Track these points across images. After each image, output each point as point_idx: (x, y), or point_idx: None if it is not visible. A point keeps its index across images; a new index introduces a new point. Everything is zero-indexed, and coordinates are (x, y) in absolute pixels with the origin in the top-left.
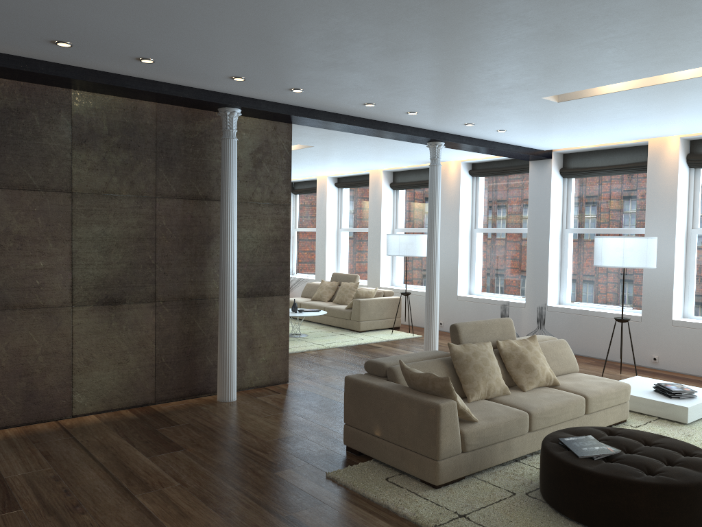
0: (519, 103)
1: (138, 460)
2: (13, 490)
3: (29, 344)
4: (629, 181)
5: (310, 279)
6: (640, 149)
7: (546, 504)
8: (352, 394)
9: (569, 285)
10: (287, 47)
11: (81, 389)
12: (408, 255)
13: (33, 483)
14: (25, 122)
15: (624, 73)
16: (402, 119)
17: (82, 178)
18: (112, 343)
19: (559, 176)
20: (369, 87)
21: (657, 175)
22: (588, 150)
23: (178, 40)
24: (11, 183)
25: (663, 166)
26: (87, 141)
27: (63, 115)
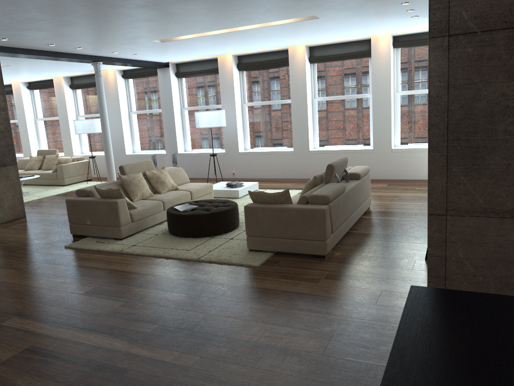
0: (140, 43)
1: None
2: None
3: None
4: (212, 79)
5: (20, 157)
6: (215, 61)
7: (171, 234)
8: (71, 207)
9: (189, 140)
10: (1, 23)
11: None
12: (90, 132)
13: None
14: None
15: (187, 32)
16: (73, 51)
17: None
18: None
19: (175, 77)
20: (51, 37)
21: (224, 75)
22: (189, 61)
23: None
24: None
25: (226, 70)
26: None
27: None
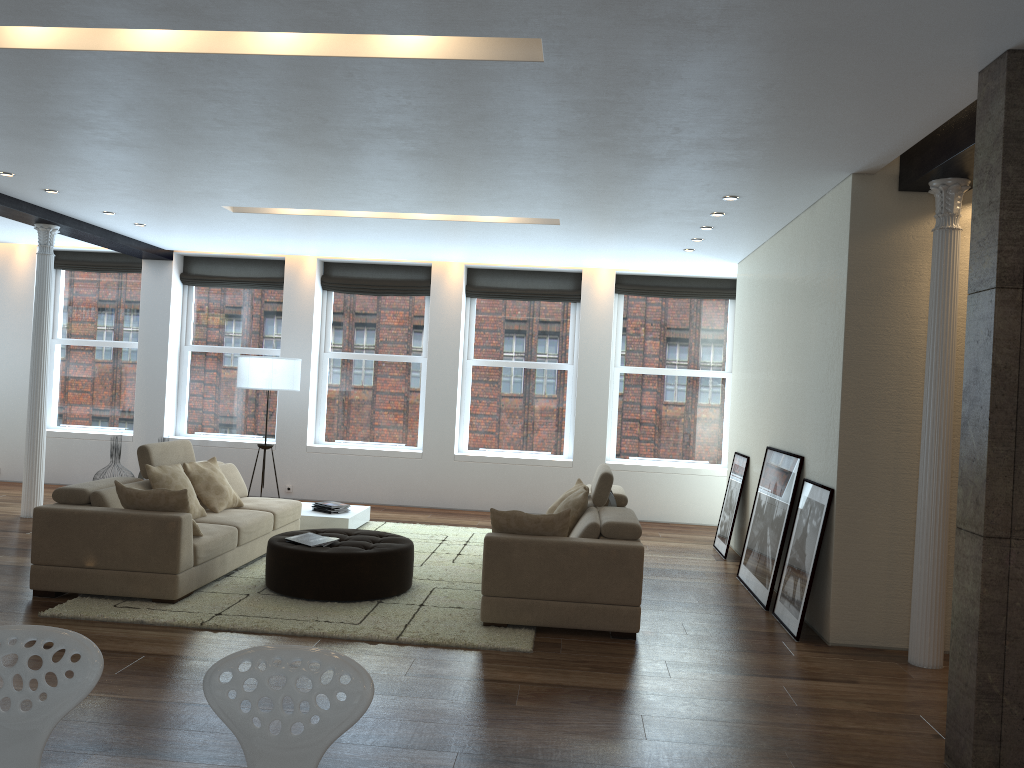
0: (192, 206)
1: None
2: None
3: None
4: (261, 297)
5: None
6: (274, 263)
7: (280, 596)
8: (47, 526)
9: (188, 412)
10: None
11: None
12: None
13: None
14: None
15: (315, 204)
16: (27, 194)
17: None
18: None
19: (179, 281)
20: (36, 161)
21: (294, 294)
22: (216, 256)
23: None
24: None
25: (300, 285)
26: None
27: None
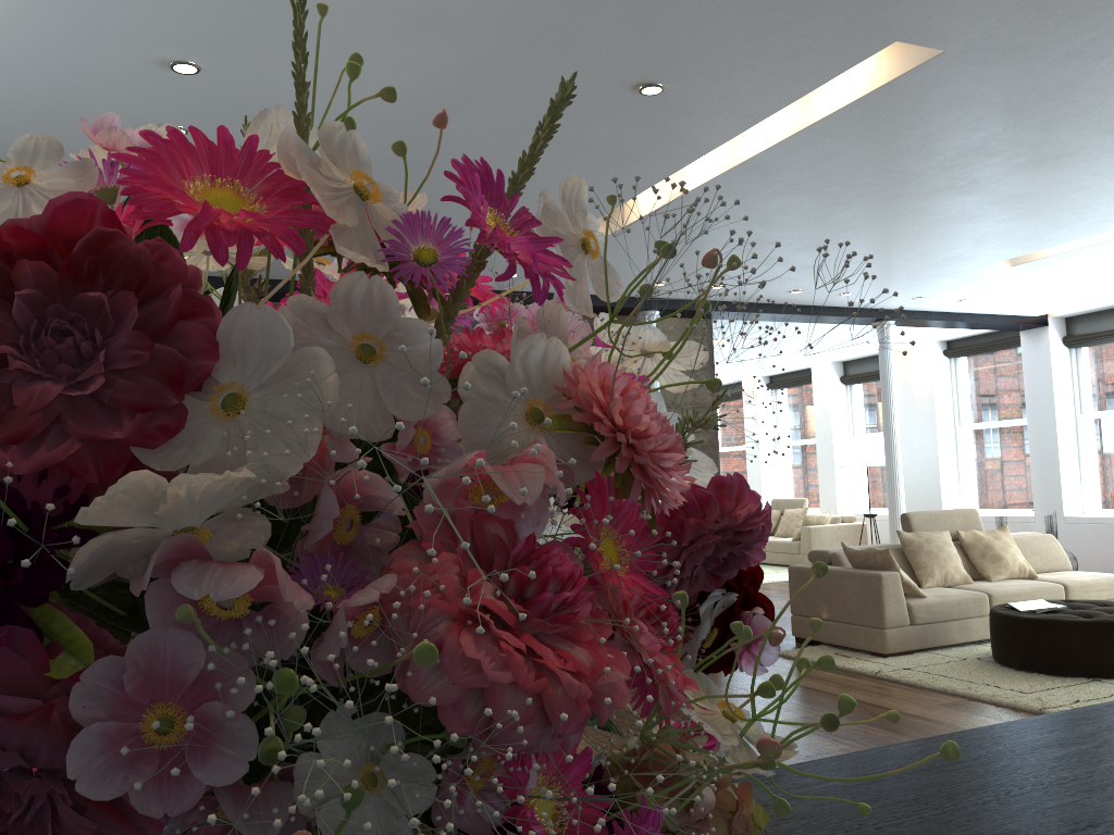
0: (966, 272)
1: None
2: None
3: None
4: None
5: None
6: None
7: (995, 663)
8: (796, 582)
9: (1093, 487)
10: None
11: None
12: (868, 464)
13: None
14: None
15: (1064, 235)
16: (836, 301)
17: None
18: None
19: (1061, 346)
20: (792, 276)
21: None
22: (1097, 310)
23: (611, 262)
24: None
25: None
26: None
27: None
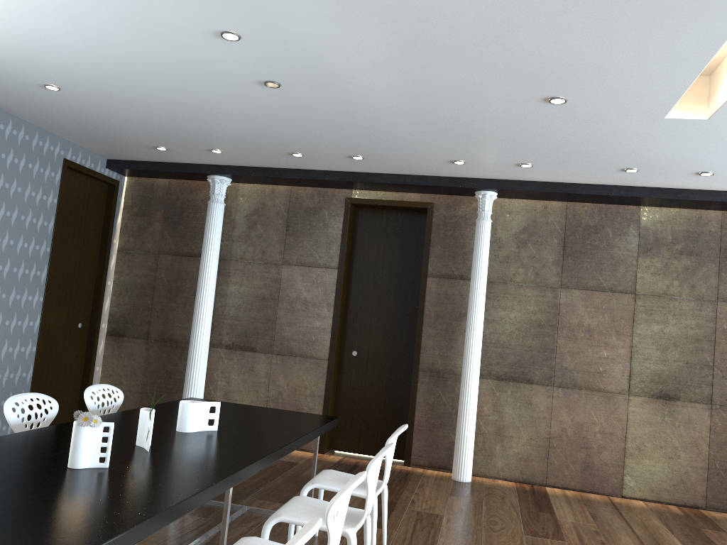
0: None
1: (672, 544)
2: (562, 528)
3: (590, 421)
4: None
5: None
6: None
7: None
8: None
9: None
10: None
11: (631, 473)
12: None
13: (578, 529)
14: (600, 236)
15: None
16: None
17: (645, 282)
18: (664, 436)
19: None
20: None
21: None
22: None
23: None
24: (586, 285)
25: None
26: (651, 249)
27: (632, 228)
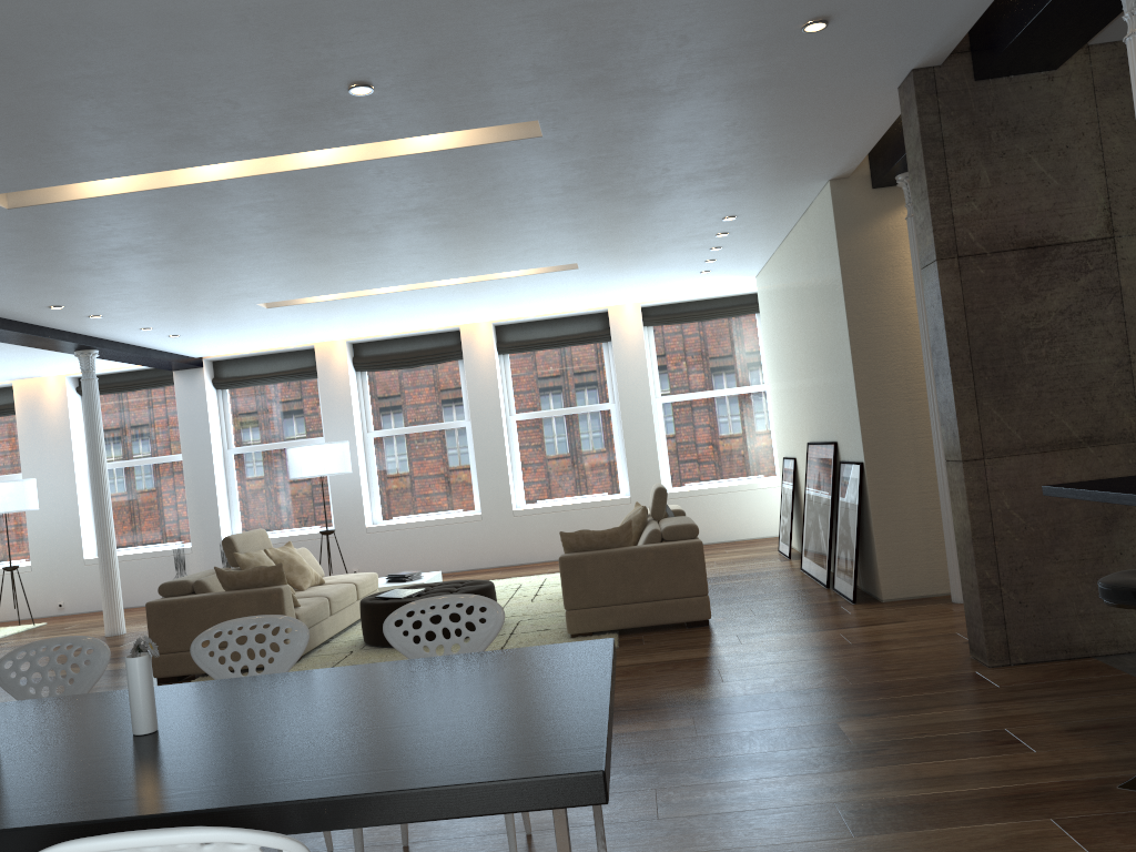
0: (229, 309)
1: None
2: None
3: None
4: (296, 388)
5: None
6: (304, 353)
7: (381, 648)
8: (161, 618)
9: (242, 515)
10: (60, 253)
11: None
12: (15, 510)
13: None
14: None
15: (346, 287)
16: (71, 323)
17: None
18: None
19: (212, 387)
20: (88, 290)
21: (329, 380)
22: (245, 356)
23: None
24: None
25: (333, 370)
26: None
27: None
